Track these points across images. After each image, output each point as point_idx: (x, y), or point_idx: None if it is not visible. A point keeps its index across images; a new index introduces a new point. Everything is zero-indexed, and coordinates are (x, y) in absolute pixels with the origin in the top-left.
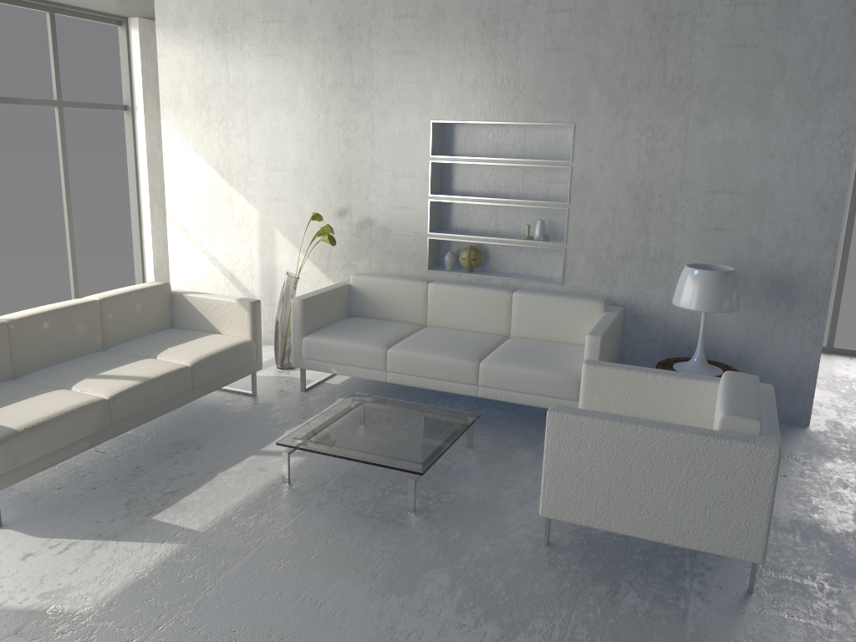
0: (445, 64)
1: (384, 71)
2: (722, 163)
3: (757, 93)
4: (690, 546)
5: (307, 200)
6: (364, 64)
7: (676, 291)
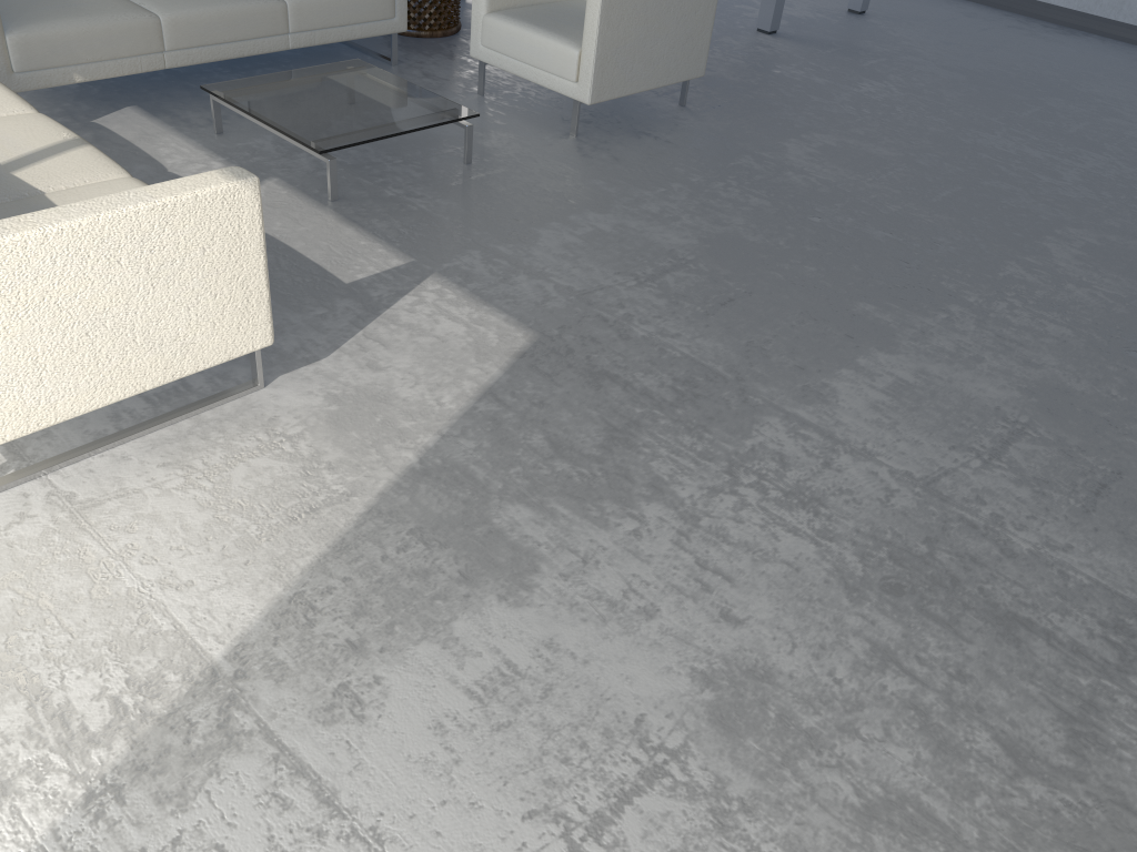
0: None
1: None
2: None
3: None
4: (673, 82)
5: None
6: None
7: None
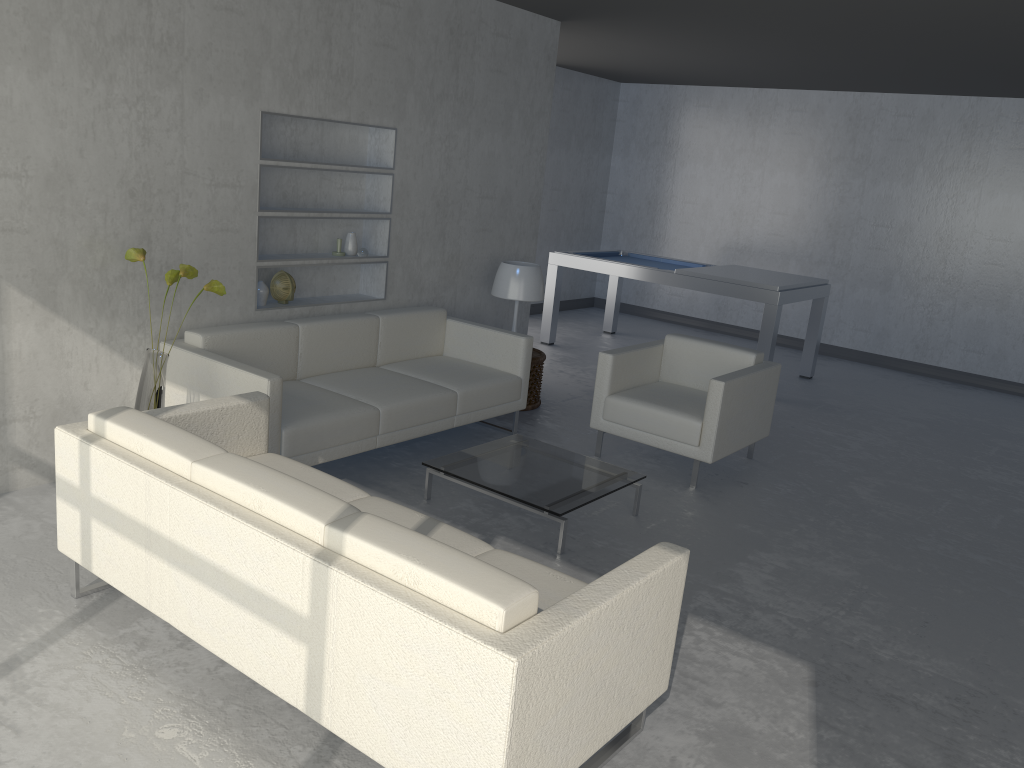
0: (277, 39)
1: (201, 32)
2: (487, 172)
3: (505, 113)
4: (753, 441)
5: (72, 227)
6: (171, 15)
7: (511, 287)
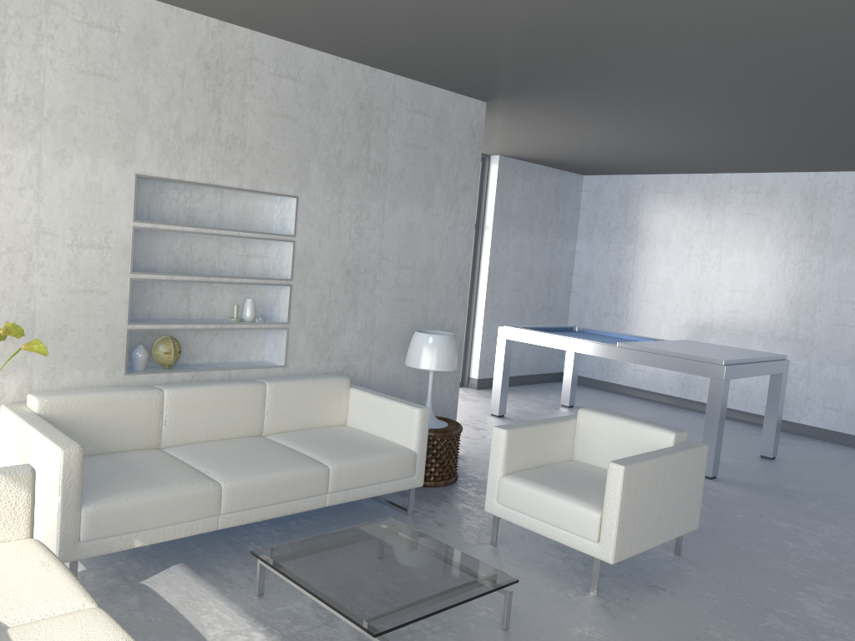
0: (156, 105)
1: (64, 94)
2: (406, 242)
3: (426, 186)
4: (675, 535)
5: None
6: (28, 77)
7: (421, 356)
